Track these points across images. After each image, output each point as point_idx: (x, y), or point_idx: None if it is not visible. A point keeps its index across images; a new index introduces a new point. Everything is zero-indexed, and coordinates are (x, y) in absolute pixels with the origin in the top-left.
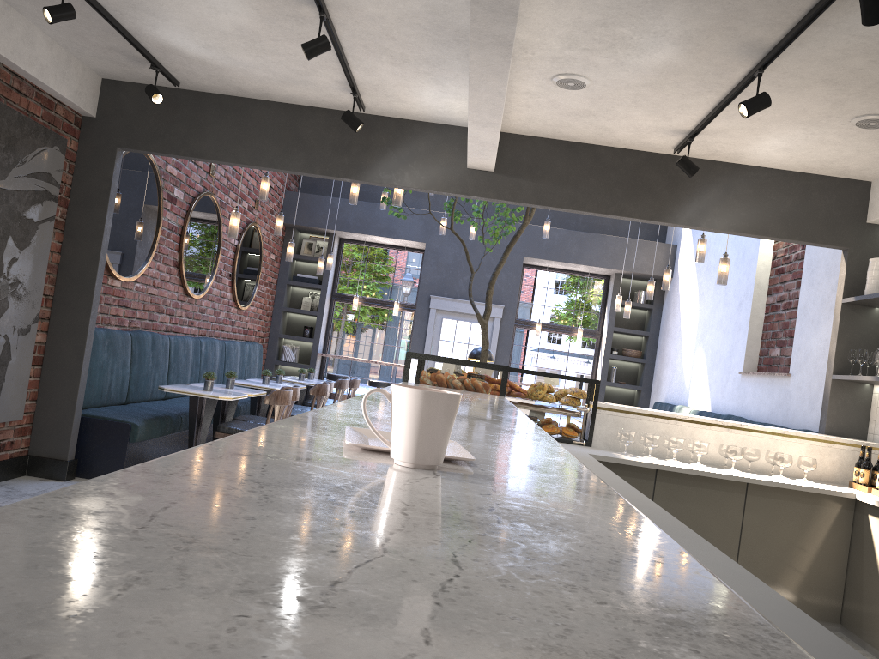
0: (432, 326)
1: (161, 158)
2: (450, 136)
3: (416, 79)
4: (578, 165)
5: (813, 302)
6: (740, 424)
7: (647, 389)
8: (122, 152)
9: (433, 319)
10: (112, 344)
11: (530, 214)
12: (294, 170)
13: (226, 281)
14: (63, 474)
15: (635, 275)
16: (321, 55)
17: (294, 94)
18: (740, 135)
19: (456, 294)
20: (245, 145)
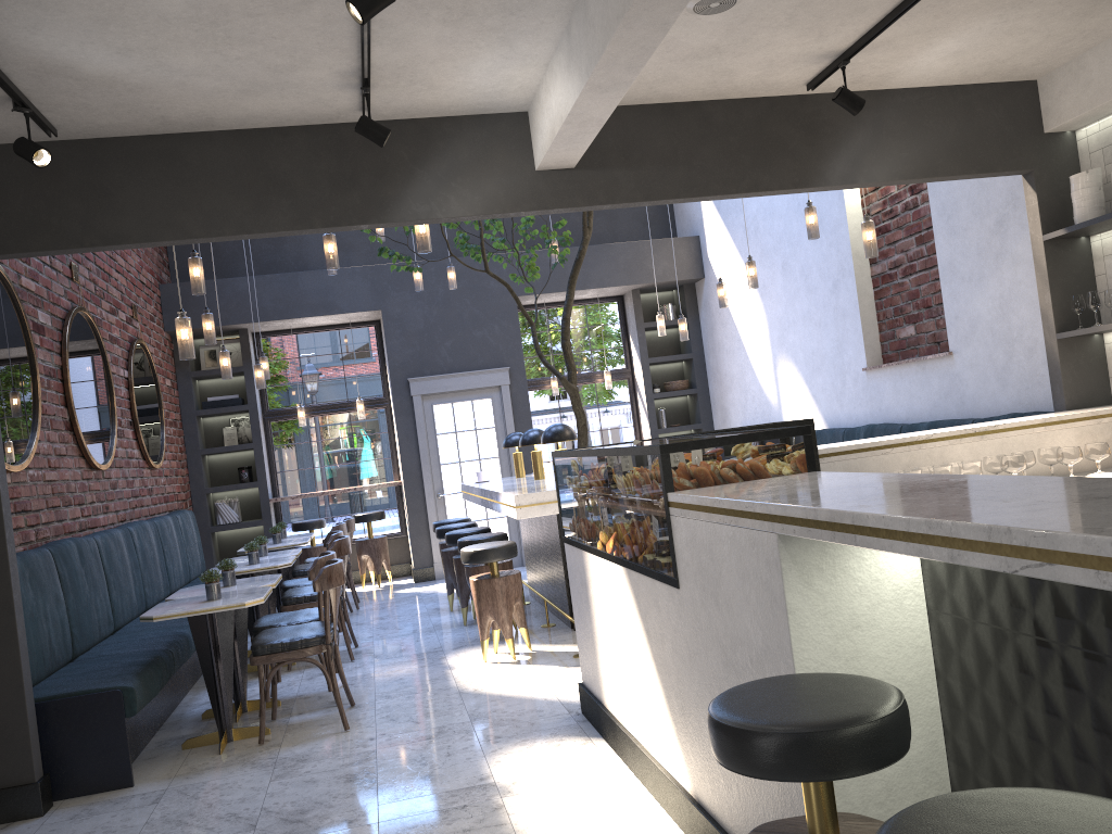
0: (421, 419)
1: (10, 267)
2: (499, 129)
3: (473, 43)
4: (684, 134)
5: (963, 255)
6: (993, 425)
7: (709, 425)
8: None
9: (420, 410)
10: (34, 575)
11: (589, 226)
12: (279, 229)
13: (129, 434)
14: (35, 805)
15: (657, 285)
16: (328, 29)
17: (255, 111)
18: (908, 43)
19: (441, 368)
20: (190, 208)
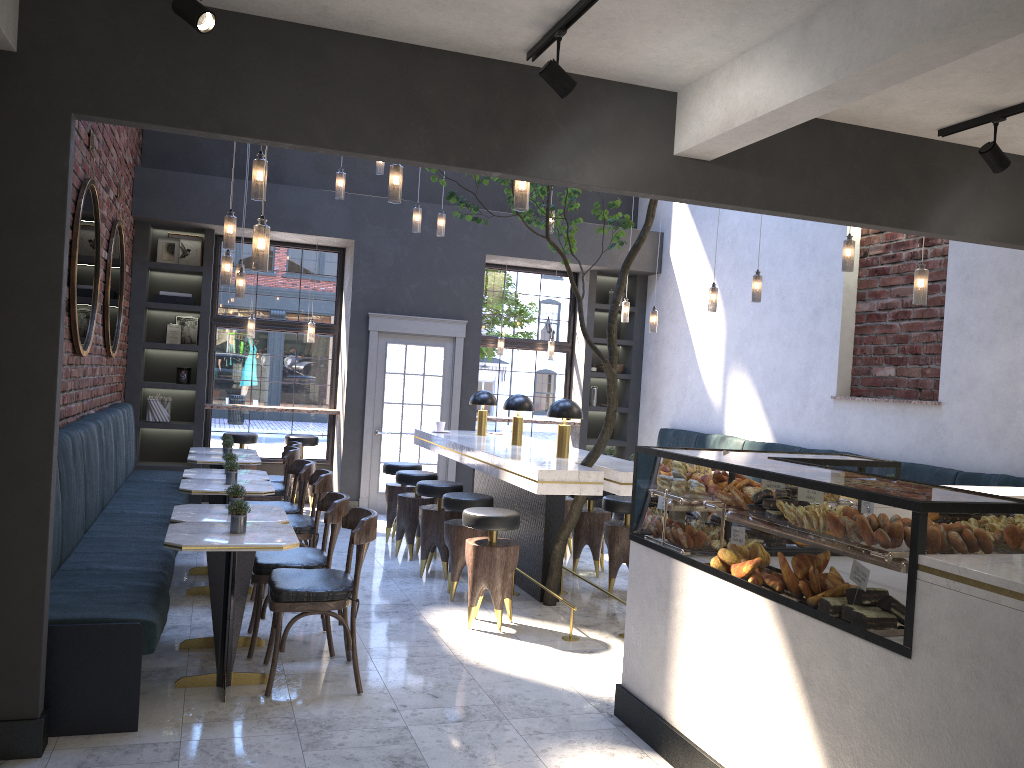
0: (374, 355)
1: None
2: (647, 104)
3: (700, 13)
4: (814, 151)
5: (976, 315)
6: None
7: (635, 411)
8: (74, 122)
9: (374, 346)
10: None
11: (653, 214)
12: (412, 158)
13: (99, 319)
14: (34, 744)
15: (615, 271)
16: None
17: (423, 26)
18: None
19: (402, 309)
20: (323, 113)
